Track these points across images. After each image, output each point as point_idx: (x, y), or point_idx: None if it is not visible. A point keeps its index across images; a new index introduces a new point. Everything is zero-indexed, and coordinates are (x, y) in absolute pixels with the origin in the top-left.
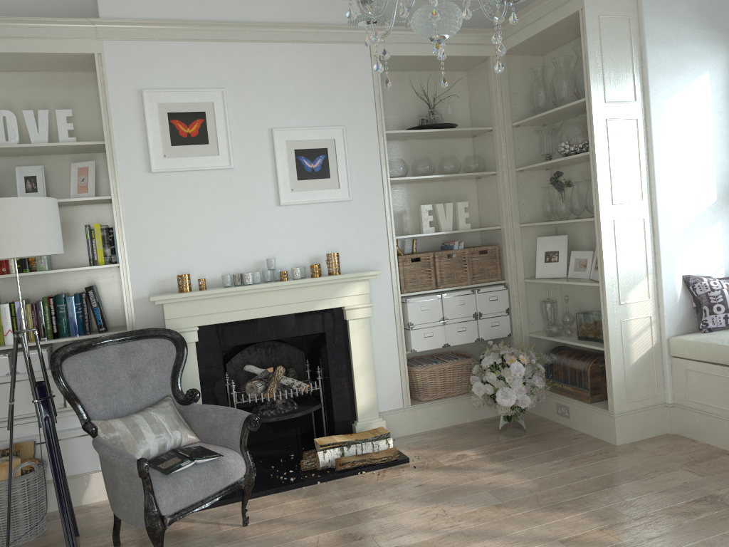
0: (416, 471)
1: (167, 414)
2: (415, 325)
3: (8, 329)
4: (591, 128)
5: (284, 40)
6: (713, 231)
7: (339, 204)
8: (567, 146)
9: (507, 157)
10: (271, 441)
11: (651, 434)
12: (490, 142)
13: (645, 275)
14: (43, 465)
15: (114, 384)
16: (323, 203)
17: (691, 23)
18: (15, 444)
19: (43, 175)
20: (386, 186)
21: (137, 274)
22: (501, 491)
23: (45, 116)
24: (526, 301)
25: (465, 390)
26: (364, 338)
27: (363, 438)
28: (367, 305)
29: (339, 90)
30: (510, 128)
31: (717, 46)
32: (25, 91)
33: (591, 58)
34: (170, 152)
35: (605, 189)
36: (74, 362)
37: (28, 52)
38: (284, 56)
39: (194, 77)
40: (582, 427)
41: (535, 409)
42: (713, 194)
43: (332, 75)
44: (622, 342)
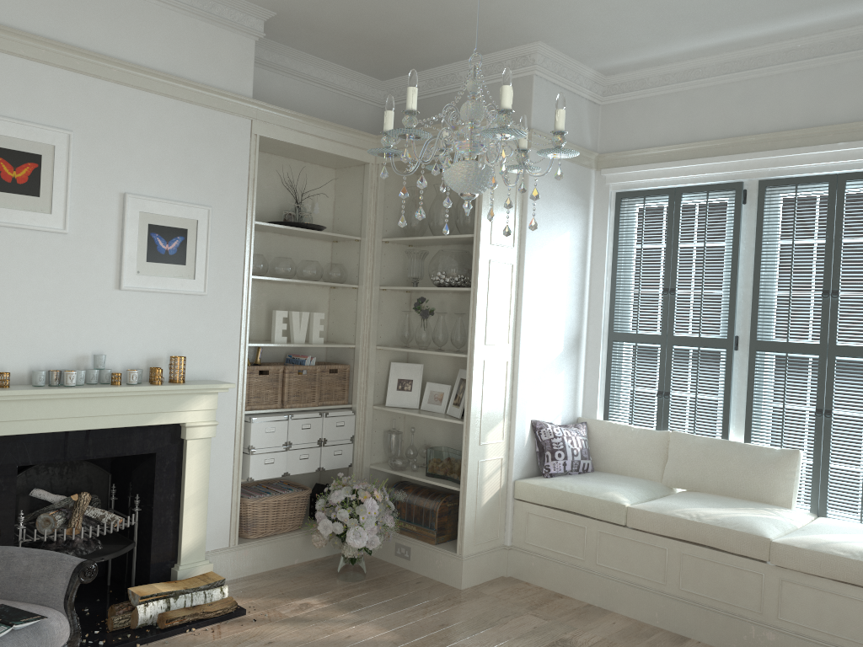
0: (258, 626)
1: None
2: (256, 449)
3: None
4: (476, 266)
5: (157, 91)
6: (557, 380)
7: (191, 297)
8: (444, 276)
9: (373, 273)
10: None
11: (489, 577)
12: (354, 252)
13: (502, 417)
14: None
15: None
16: (173, 293)
17: (562, 185)
18: None
19: None
20: (246, 284)
21: None
22: (364, 644)
23: None
24: (371, 429)
25: (297, 526)
26: (202, 463)
27: (194, 586)
28: (212, 423)
29: (210, 165)
30: (379, 243)
31: (578, 210)
32: None
33: (485, 198)
34: None
35: (481, 328)
36: None
37: None
38: (153, 110)
39: (34, 109)
40: (424, 570)
41: None
42: (561, 345)
43: (205, 145)
44: (477, 483)
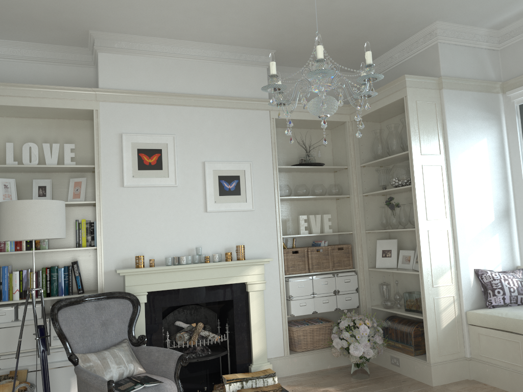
0: None
1: (125, 352)
2: (294, 297)
3: (16, 289)
4: (412, 170)
5: (215, 106)
6: (493, 240)
7: (245, 212)
8: (397, 181)
9: (357, 186)
10: (190, 377)
11: (456, 379)
12: (345, 176)
13: (449, 268)
14: (36, 385)
15: (90, 329)
16: (235, 211)
17: (474, 108)
18: (13, 371)
19: (51, 185)
20: (277, 202)
21: (108, 254)
22: None
23: (57, 147)
24: (369, 283)
25: (327, 345)
26: (259, 305)
27: (257, 376)
28: (262, 281)
29: (249, 139)
30: (359, 167)
31: (491, 122)
32: (44, 131)
33: (412, 126)
34: (137, 174)
35: (422, 209)
36: (66, 312)
37: (51, 107)
38: (214, 116)
39: (156, 127)
40: (409, 373)
41: (375, 360)
42: (492, 216)
43: (244, 129)
44: (435, 313)
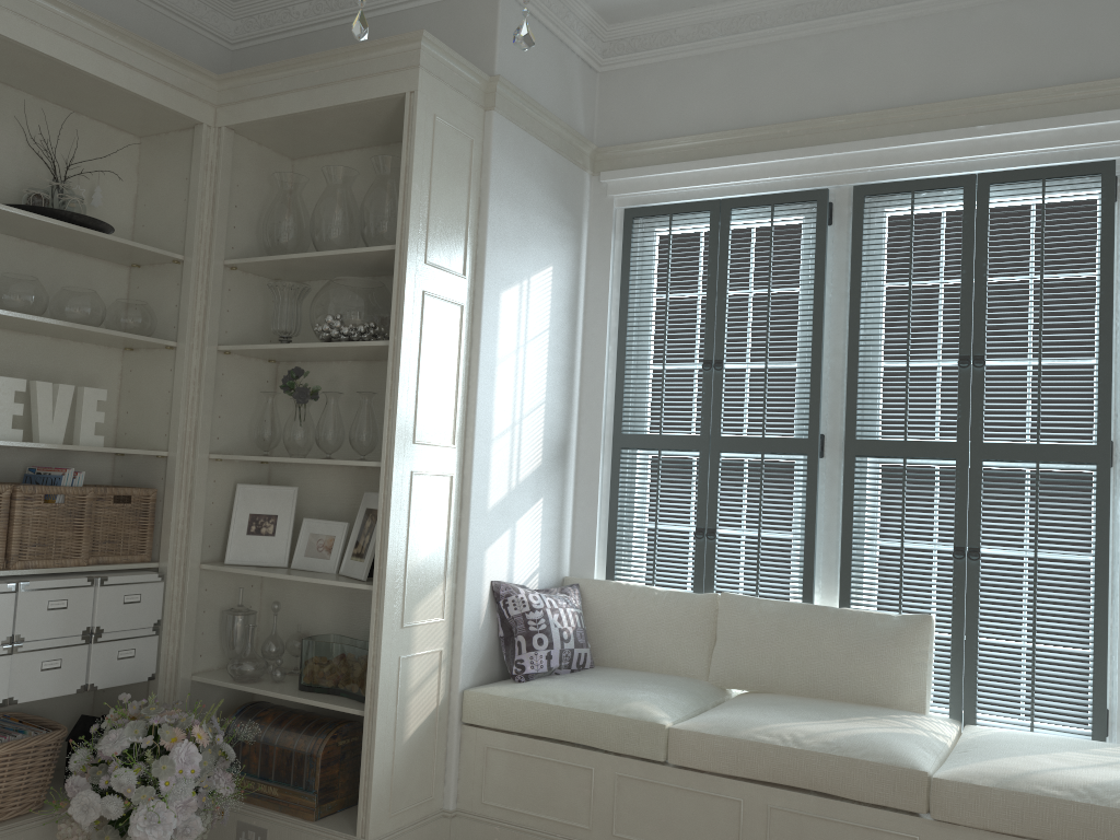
0: None
1: None
2: None
3: None
4: (400, 300)
5: None
6: (534, 513)
7: None
8: (339, 323)
9: (207, 321)
10: None
11: None
12: (171, 285)
13: (442, 577)
14: None
15: None
16: None
17: (543, 185)
18: None
19: None
20: None
21: None
22: None
23: None
24: (196, 608)
25: (33, 806)
26: None
27: None
28: None
29: None
30: (220, 267)
31: (566, 232)
32: None
33: (417, 179)
34: None
35: (407, 412)
36: None
37: None
38: None
39: None
40: None
41: None
42: (539, 454)
43: None
44: (397, 698)
